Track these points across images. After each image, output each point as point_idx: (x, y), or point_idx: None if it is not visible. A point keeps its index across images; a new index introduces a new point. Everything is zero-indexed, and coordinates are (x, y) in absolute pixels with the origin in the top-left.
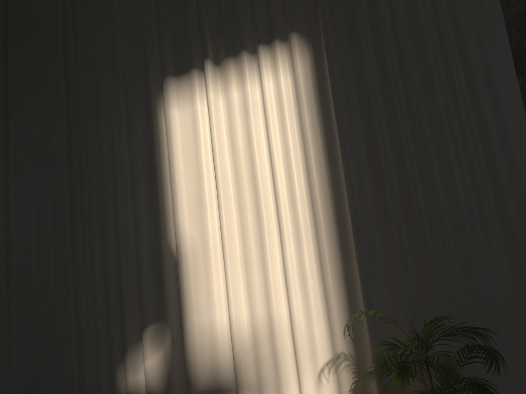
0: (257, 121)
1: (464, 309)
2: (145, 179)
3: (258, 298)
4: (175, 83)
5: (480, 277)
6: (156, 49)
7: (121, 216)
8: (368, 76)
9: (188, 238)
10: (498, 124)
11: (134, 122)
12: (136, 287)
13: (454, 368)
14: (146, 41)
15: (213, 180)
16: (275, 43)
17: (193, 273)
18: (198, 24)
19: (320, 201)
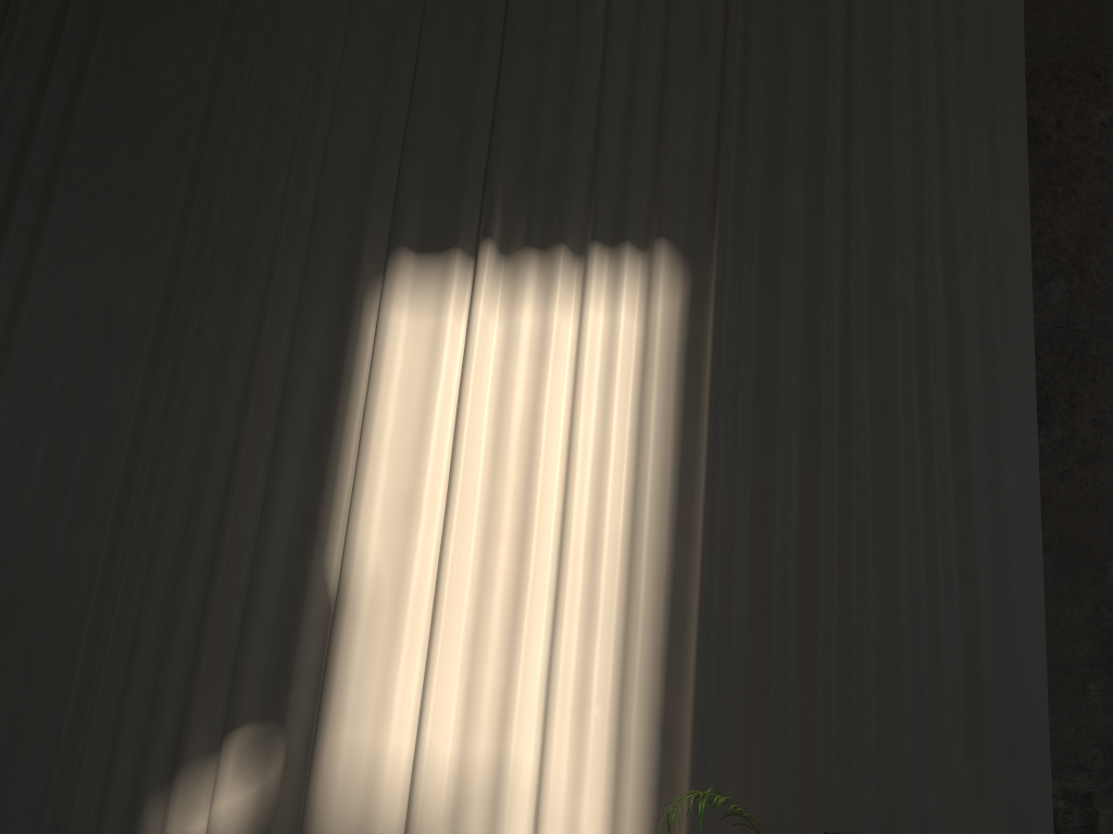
0: (558, 381)
1: (871, 827)
2: (307, 430)
3: (484, 721)
4: (413, 266)
5: (911, 774)
6: (390, 190)
7: (238, 491)
8: (781, 357)
9: (369, 569)
10: (991, 505)
11: (312, 315)
12: (232, 641)
13: None
14: (374, 171)
15: (446, 469)
16: (623, 249)
17: (363, 640)
18: (484, 170)
19: (647, 562)
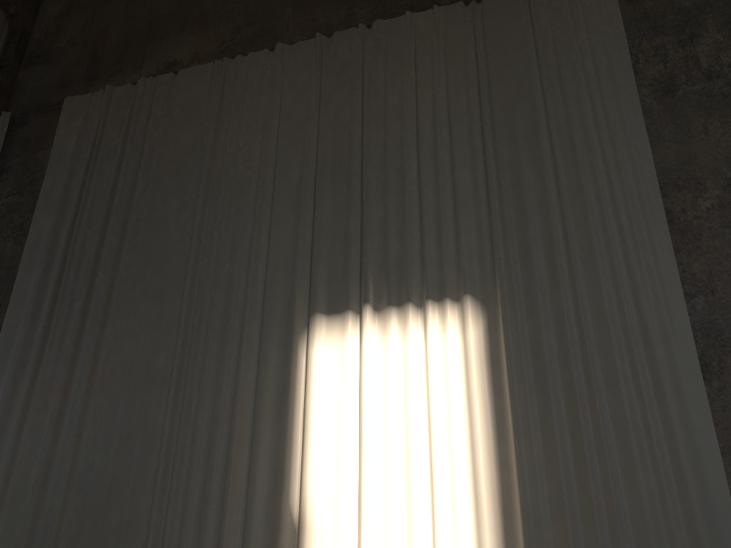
0: (417, 380)
1: None
2: (271, 423)
3: None
4: (324, 322)
5: None
6: (306, 281)
7: (234, 463)
8: (546, 355)
9: (317, 503)
10: (685, 430)
11: (268, 355)
12: None
13: None
14: (296, 271)
15: (356, 438)
16: (445, 302)
17: (318, 547)
18: (359, 264)
19: (485, 483)
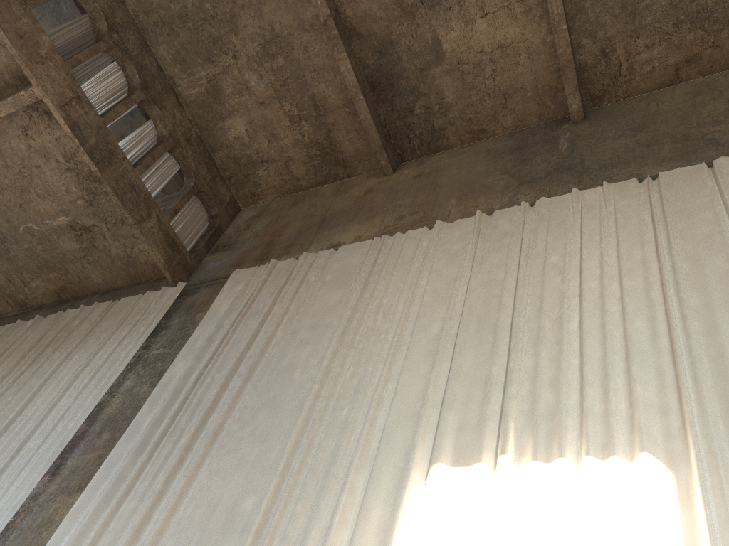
0: None
1: None
2: None
3: None
4: (447, 475)
5: None
6: (431, 430)
7: None
8: None
9: None
10: None
11: (371, 508)
12: None
13: None
14: (421, 417)
15: None
16: (613, 461)
17: None
18: (499, 415)
19: None
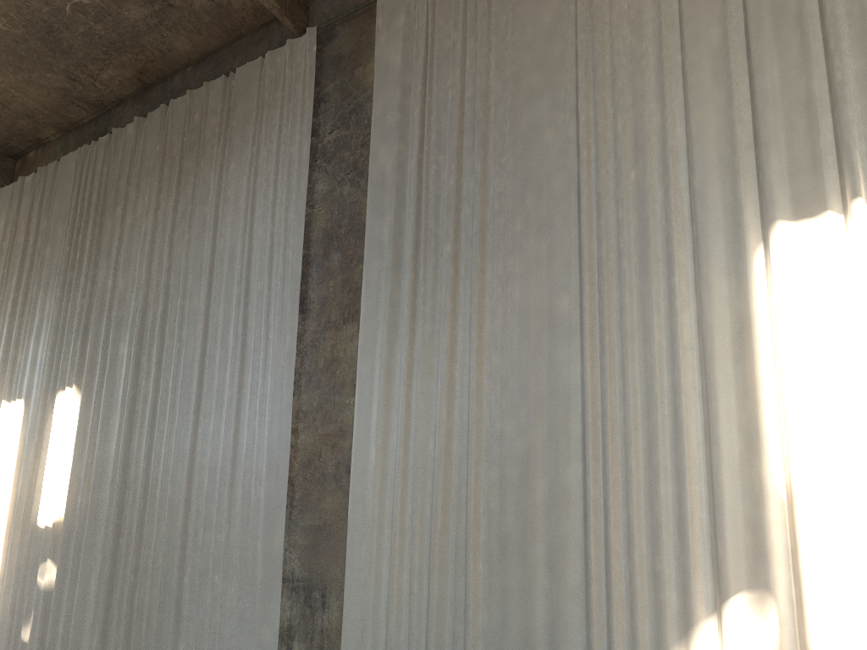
0: None
1: None
2: (730, 370)
3: None
4: (791, 232)
5: None
6: (752, 179)
7: (686, 423)
8: None
9: (813, 468)
10: None
11: (713, 285)
12: (704, 532)
13: None
14: (738, 168)
15: (860, 382)
16: None
17: (822, 522)
18: (834, 145)
19: None
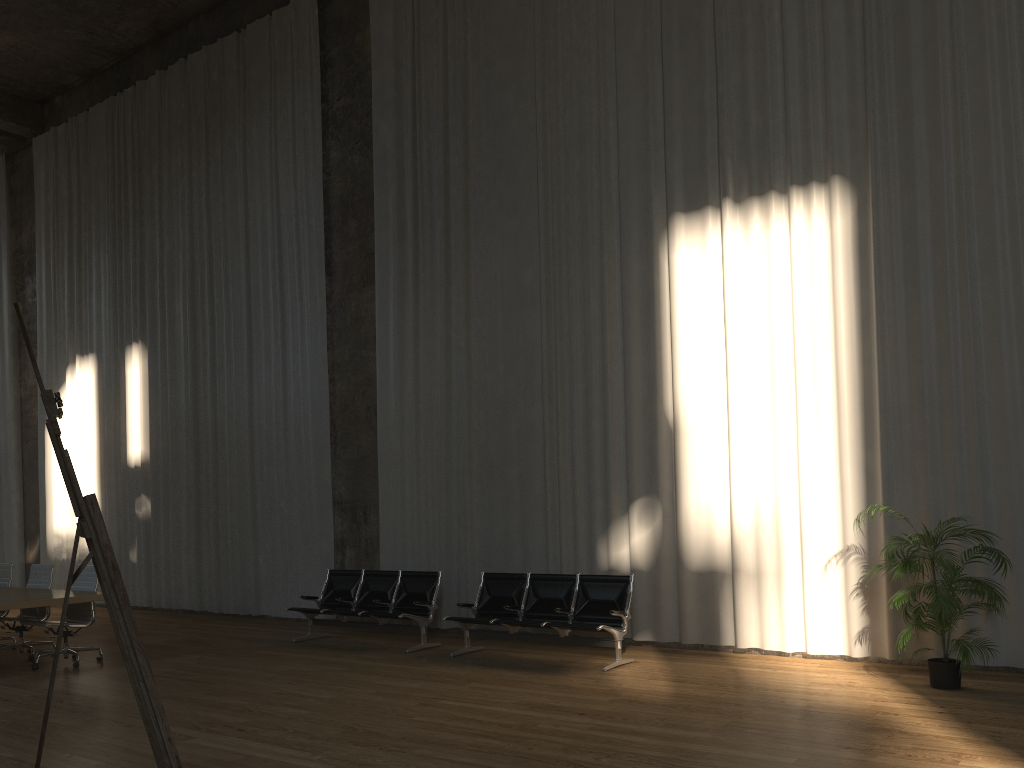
0: (781, 279)
1: (992, 512)
2: (640, 333)
3: (765, 481)
4: (683, 222)
5: (1013, 480)
6: (661, 174)
7: (610, 375)
8: (919, 240)
9: (688, 407)
10: None
11: (630, 264)
12: (622, 455)
13: (954, 564)
14: (650, 165)
15: (722, 343)
16: (811, 186)
17: (692, 446)
18: (717, 148)
19: (846, 381)
